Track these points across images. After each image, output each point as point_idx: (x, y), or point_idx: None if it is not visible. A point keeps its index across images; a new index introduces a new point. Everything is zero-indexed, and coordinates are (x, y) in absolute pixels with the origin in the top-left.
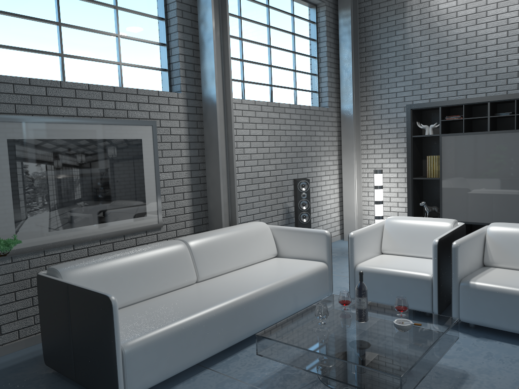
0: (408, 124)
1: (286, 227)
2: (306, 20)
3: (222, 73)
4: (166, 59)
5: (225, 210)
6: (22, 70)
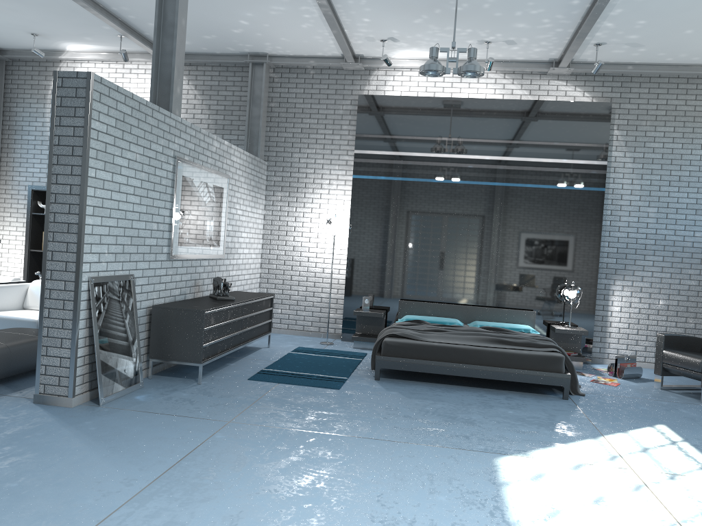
0: (29, 202)
1: None
2: None
3: None
4: None
5: None
6: None
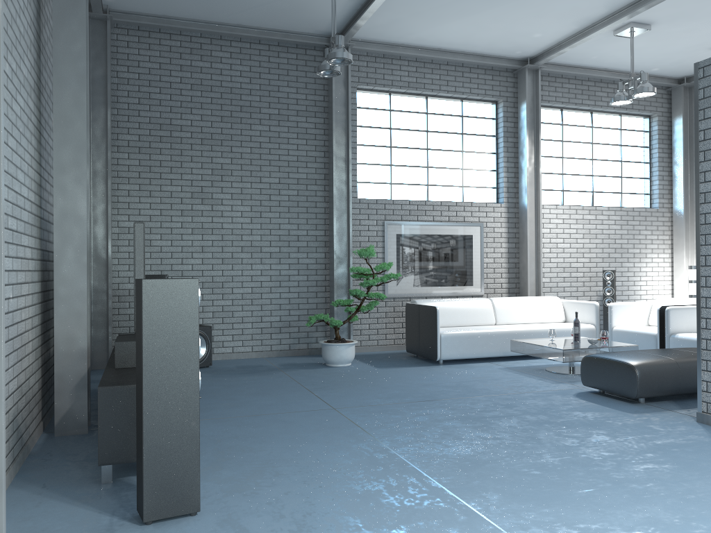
0: None
1: (572, 300)
2: (637, 130)
3: (535, 188)
4: (495, 180)
5: (532, 288)
6: (406, 195)
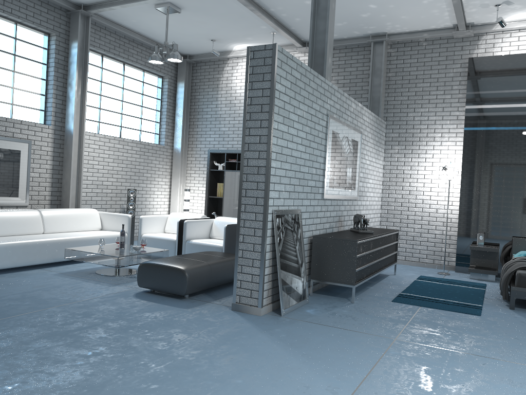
0: (208, 162)
1: (108, 212)
2: (154, 85)
3: (80, 117)
4: (44, 104)
5: (73, 201)
6: None
